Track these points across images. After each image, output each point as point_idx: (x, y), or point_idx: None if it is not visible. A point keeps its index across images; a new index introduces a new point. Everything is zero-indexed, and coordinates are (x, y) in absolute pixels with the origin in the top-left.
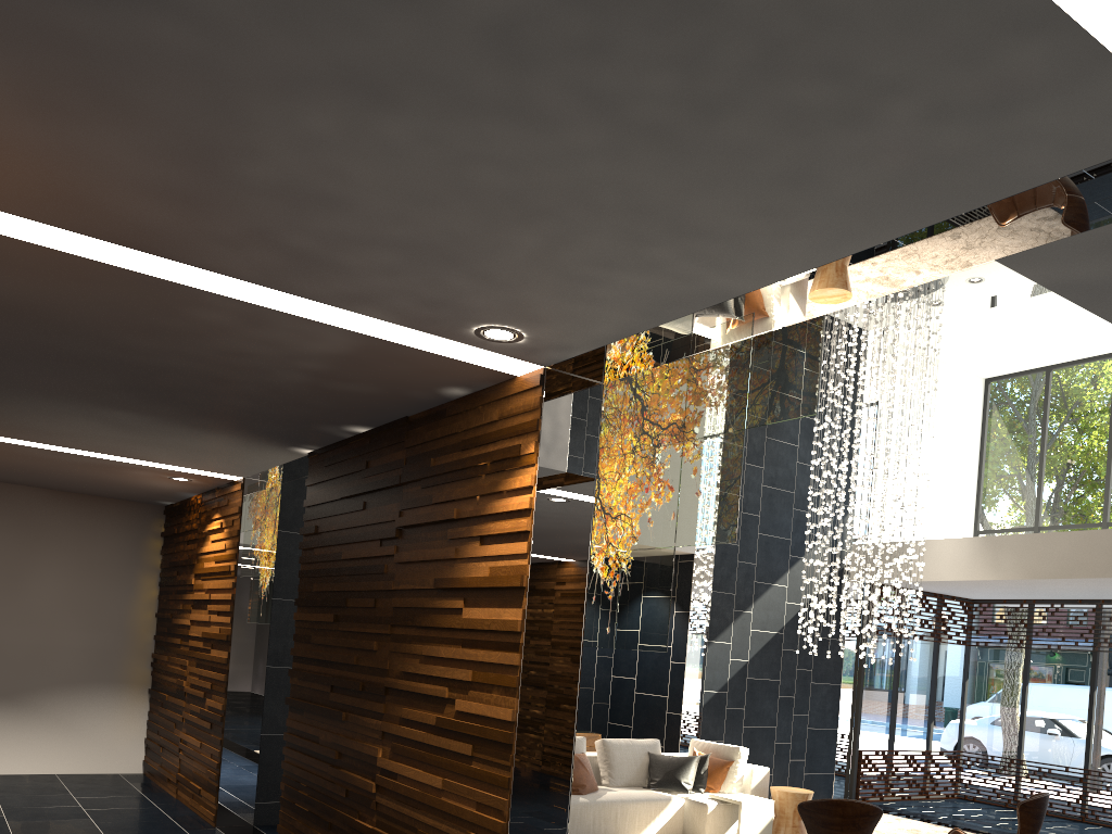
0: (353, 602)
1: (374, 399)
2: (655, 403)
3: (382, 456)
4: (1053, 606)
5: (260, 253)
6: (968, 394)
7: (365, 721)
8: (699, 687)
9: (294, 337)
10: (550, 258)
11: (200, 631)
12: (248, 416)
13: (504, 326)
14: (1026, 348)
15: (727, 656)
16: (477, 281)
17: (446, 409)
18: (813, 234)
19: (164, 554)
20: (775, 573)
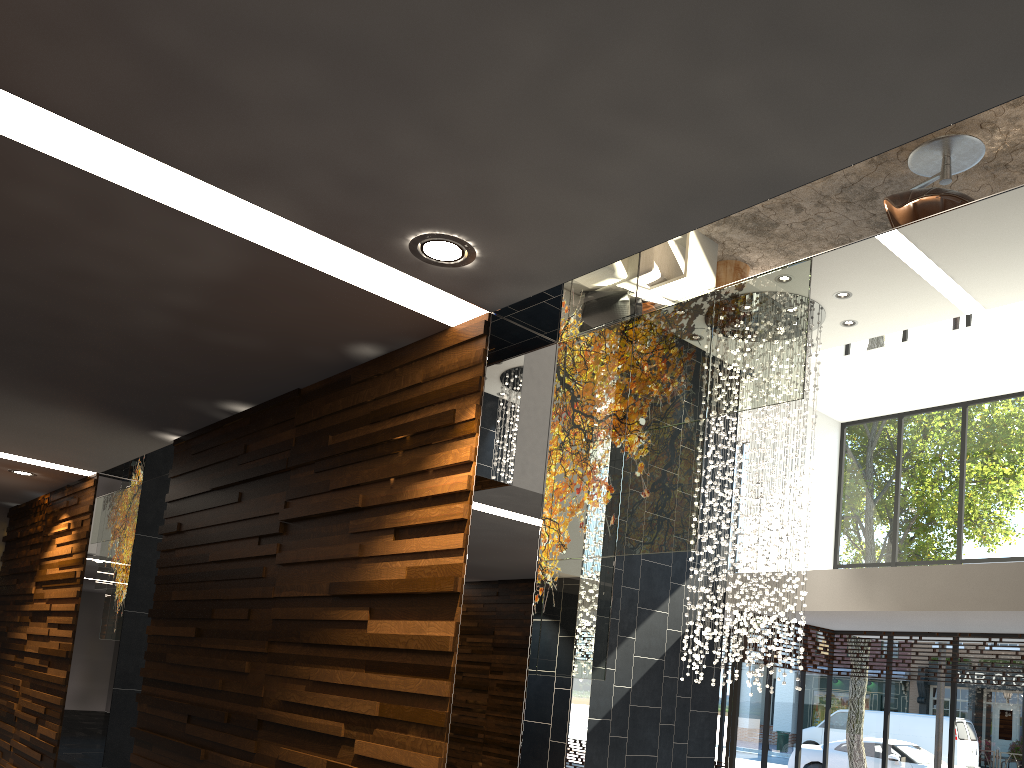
0: (221, 613)
1: (259, 359)
2: (588, 392)
3: (265, 438)
4: (912, 638)
5: (102, 60)
6: (827, 436)
7: (230, 762)
8: (584, 715)
9: (157, 246)
10: (553, 91)
11: (37, 646)
12: (98, 383)
13: (453, 235)
14: (884, 394)
15: (610, 682)
16: (432, 140)
17: (351, 376)
18: (981, 47)
19: (4, 560)
20: (657, 600)
